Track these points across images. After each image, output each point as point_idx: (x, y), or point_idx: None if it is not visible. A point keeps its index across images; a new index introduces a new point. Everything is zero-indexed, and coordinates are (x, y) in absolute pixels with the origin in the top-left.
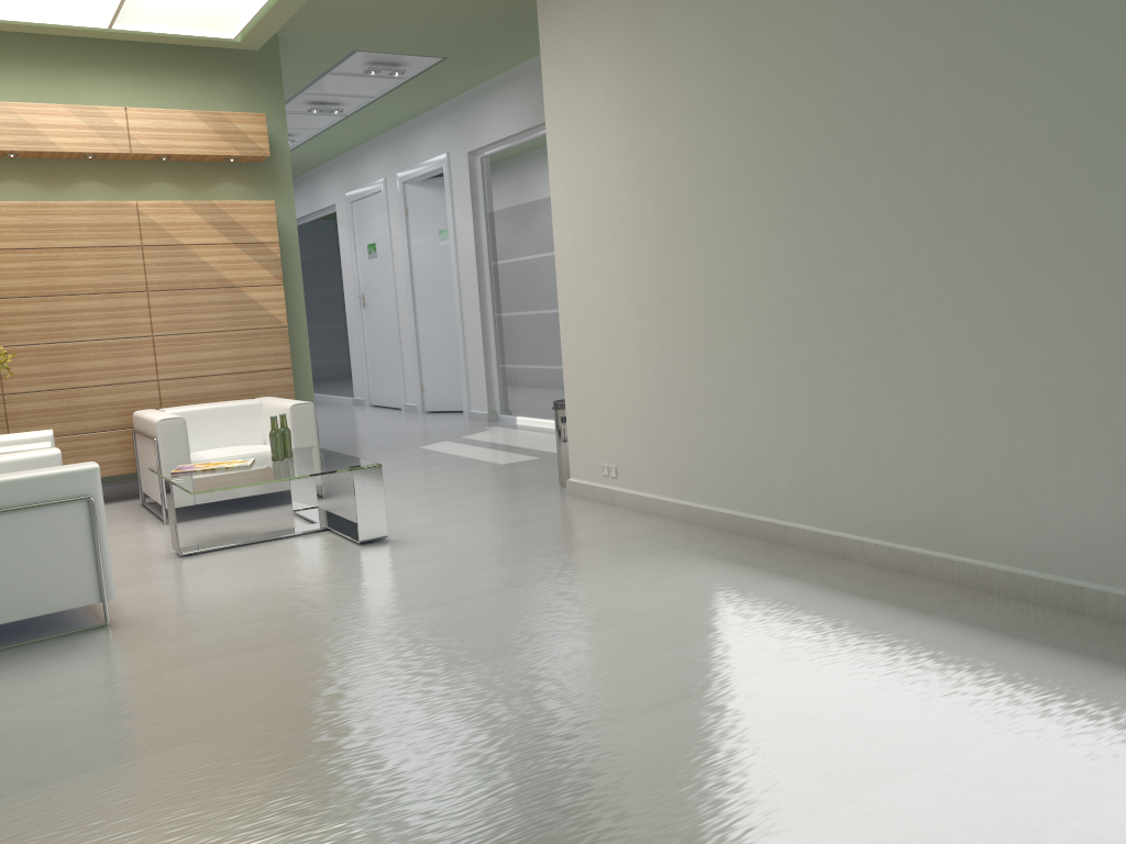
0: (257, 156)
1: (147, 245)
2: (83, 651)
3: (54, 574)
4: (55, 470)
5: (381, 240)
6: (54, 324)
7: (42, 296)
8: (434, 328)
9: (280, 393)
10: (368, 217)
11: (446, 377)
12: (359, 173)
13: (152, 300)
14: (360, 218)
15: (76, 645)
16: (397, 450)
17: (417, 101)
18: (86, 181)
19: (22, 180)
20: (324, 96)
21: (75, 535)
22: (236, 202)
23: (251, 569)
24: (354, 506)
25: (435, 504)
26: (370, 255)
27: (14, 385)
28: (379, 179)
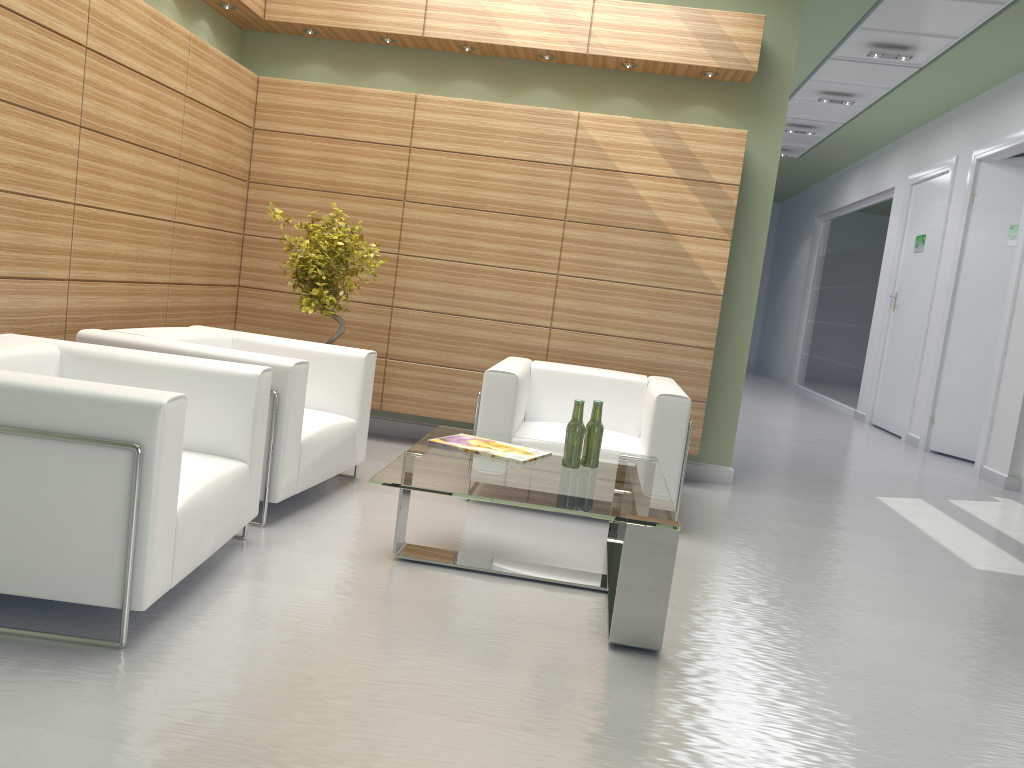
0: (740, 71)
1: (578, 166)
2: (4, 687)
3: (67, 544)
4: (105, 392)
5: (932, 231)
6: (458, 240)
7: (454, 207)
8: (969, 348)
9: (691, 378)
10: (926, 202)
11: (968, 414)
12: (929, 150)
13: (567, 232)
14: (916, 204)
15: (25, 669)
16: (844, 491)
17: (1019, 46)
18: (541, 88)
19: (478, 81)
20: (889, 32)
21: (107, 497)
22: (697, 127)
23: (421, 624)
24: (693, 562)
25: (805, 610)
26: (915, 249)
27: (405, 298)
28: (950, 156)
